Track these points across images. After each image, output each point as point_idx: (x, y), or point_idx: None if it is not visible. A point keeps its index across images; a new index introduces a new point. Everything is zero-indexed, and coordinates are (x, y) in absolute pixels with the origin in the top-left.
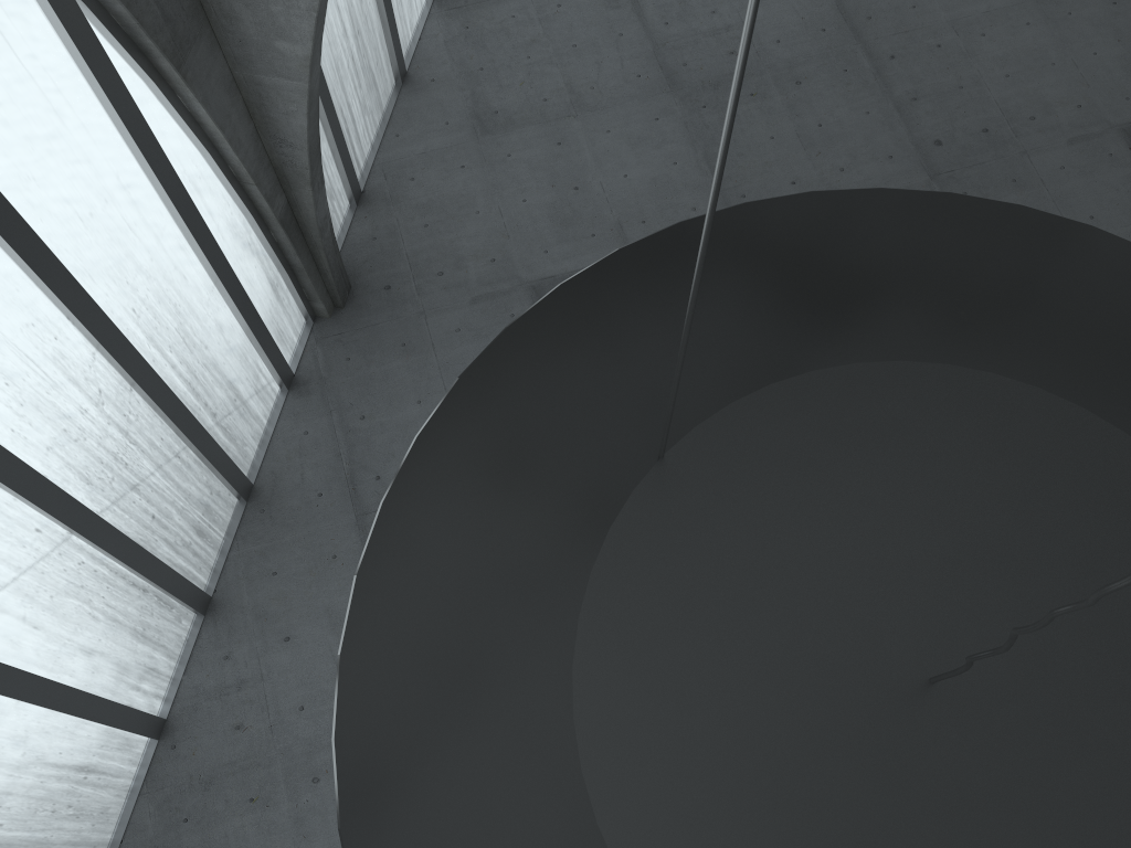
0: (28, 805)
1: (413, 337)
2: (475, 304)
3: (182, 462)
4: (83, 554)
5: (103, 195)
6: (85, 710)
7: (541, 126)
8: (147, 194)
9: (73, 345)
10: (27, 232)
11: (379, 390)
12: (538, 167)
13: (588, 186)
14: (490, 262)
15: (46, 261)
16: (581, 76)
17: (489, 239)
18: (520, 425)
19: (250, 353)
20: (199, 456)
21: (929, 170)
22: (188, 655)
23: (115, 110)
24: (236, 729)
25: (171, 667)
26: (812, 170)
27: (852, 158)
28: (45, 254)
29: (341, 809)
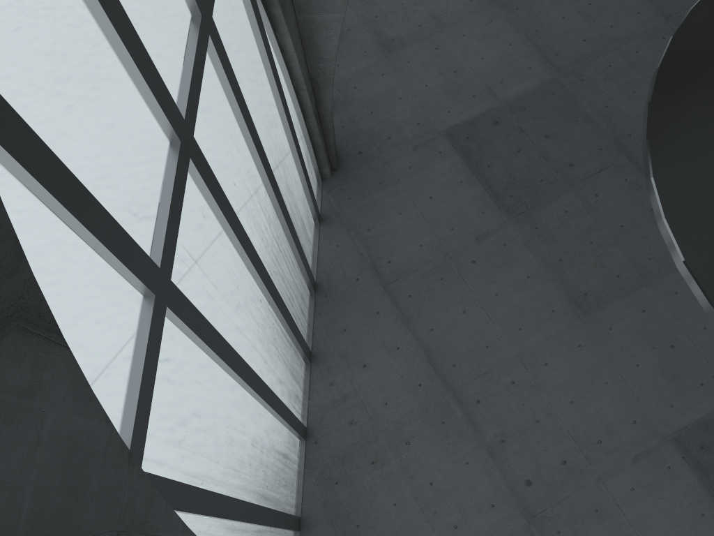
0: (272, 475)
1: (384, 177)
2: (415, 150)
3: (293, 265)
4: (273, 318)
5: (259, 94)
6: (285, 416)
7: (422, 41)
8: (270, 95)
9: (260, 186)
10: (247, 111)
11: (373, 212)
12: (428, 64)
13: (461, 69)
14: (417, 124)
15: (253, 130)
16: (437, 8)
17: (412, 111)
18: (707, 83)
19: (304, 200)
20: (298, 262)
21: (664, 15)
22: (307, 388)
23: (262, 40)
24: (350, 424)
25: (301, 396)
26: (593, 30)
27: (615, 18)
28: (253, 126)
29: (707, 294)
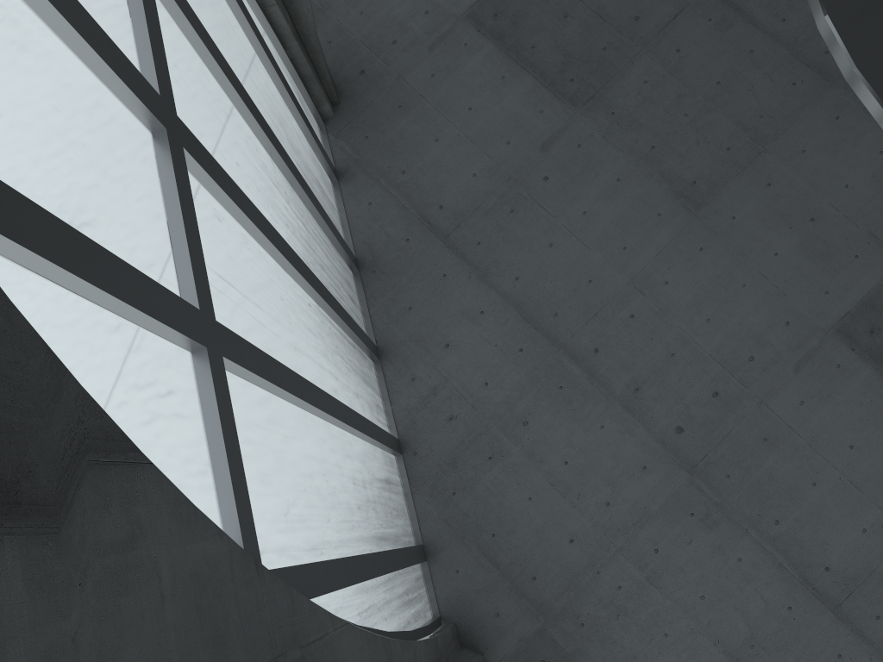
0: (383, 510)
1: (403, 97)
2: (433, 50)
3: (327, 245)
4: (328, 322)
5: (225, 29)
6: (376, 435)
7: None
8: (237, 26)
9: (263, 155)
10: (222, 58)
11: (402, 147)
12: None
13: None
14: (425, 14)
15: (236, 82)
16: None
17: None
18: None
19: (313, 156)
20: (331, 240)
21: None
22: (385, 391)
23: None
24: (450, 420)
25: (382, 403)
26: None
27: None
28: (234, 76)
29: None
